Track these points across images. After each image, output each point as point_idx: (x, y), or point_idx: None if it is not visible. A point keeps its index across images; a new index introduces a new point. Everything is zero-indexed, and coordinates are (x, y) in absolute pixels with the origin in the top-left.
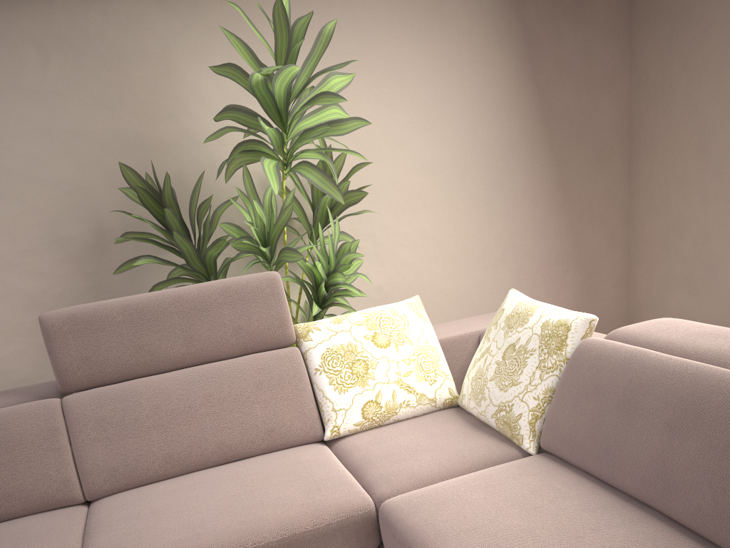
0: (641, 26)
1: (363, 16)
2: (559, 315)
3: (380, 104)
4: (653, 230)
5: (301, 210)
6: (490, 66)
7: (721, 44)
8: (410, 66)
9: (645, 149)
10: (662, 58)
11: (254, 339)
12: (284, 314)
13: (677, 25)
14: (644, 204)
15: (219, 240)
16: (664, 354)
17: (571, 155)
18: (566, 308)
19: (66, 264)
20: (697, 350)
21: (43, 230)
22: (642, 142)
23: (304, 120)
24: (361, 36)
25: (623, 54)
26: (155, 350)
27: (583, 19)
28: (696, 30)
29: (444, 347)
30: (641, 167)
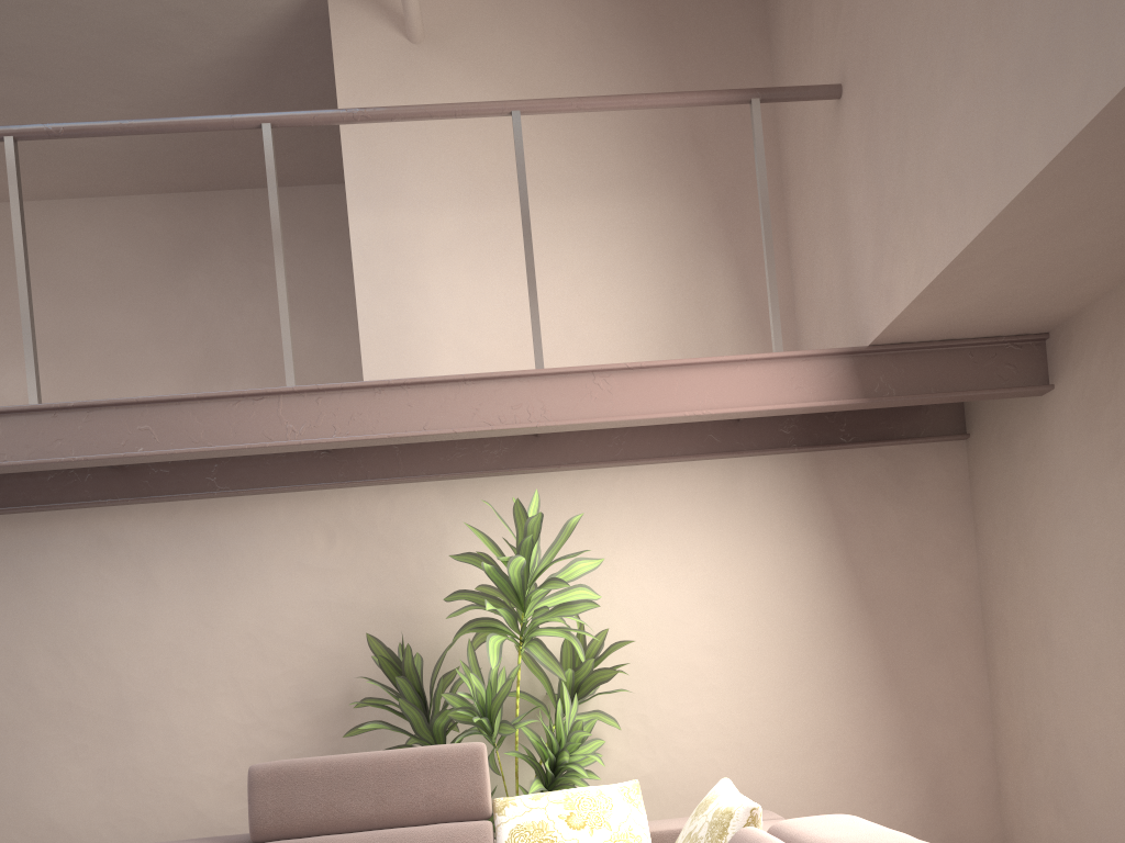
0: (980, 504)
1: (647, 501)
2: (729, 802)
3: (660, 582)
4: (1014, 732)
5: (549, 685)
6: (792, 545)
7: (1048, 528)
8: (696, 545)
9: (997, 636)
10: (1001, 538)
11: (445, 807)
12: (480, 785)
13: (1010, 506)
14: (1003, 700)
15: (444, 710)
16: (776, 840)
17: (901, 640)
18: (904, 823)
19: (312, 725)
20: (809, 839)
21: (297, 692)
22: (994, 628)
23: (546, 600)
24: (642, 518)
25: (965, 533)
26: (344, 808)
27: (909, 498)
28: (1025, 512)
29: (663, 840)
30: (996, 656)
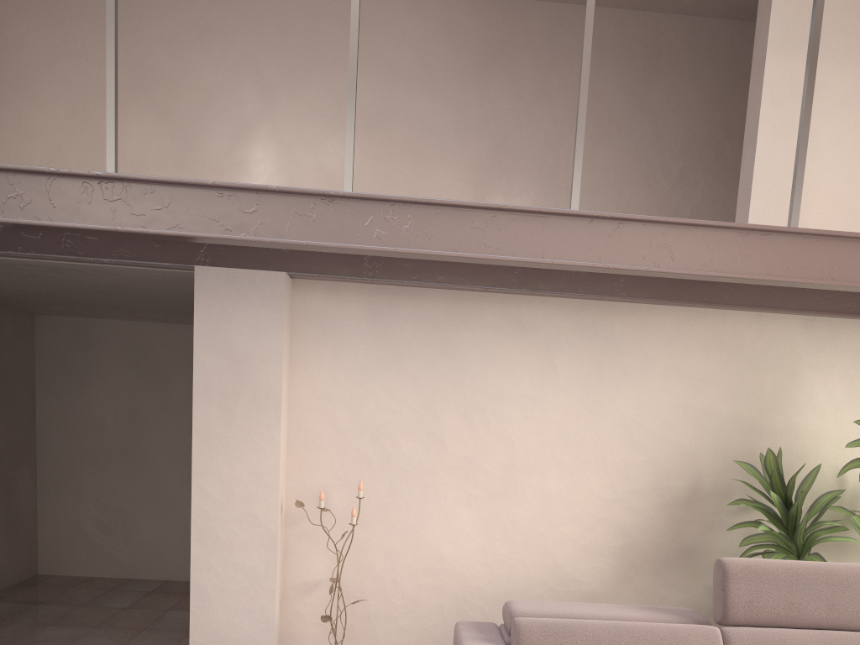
0: None
1: None
2: None
3: None
4: None
5: None
6: None
7: None
8: None
9: None
10: None
11: None
12: None
13: None
14: None
15: (838, 526)
16: None
17: None
18: None
19: (659, 507)
20: None
21: (652, 478)
22: None
23: None
24: None
25: None
26: (801, 609)
27: None
28: None
29: None
30: None
